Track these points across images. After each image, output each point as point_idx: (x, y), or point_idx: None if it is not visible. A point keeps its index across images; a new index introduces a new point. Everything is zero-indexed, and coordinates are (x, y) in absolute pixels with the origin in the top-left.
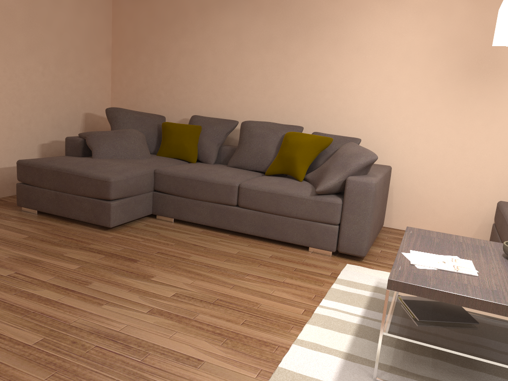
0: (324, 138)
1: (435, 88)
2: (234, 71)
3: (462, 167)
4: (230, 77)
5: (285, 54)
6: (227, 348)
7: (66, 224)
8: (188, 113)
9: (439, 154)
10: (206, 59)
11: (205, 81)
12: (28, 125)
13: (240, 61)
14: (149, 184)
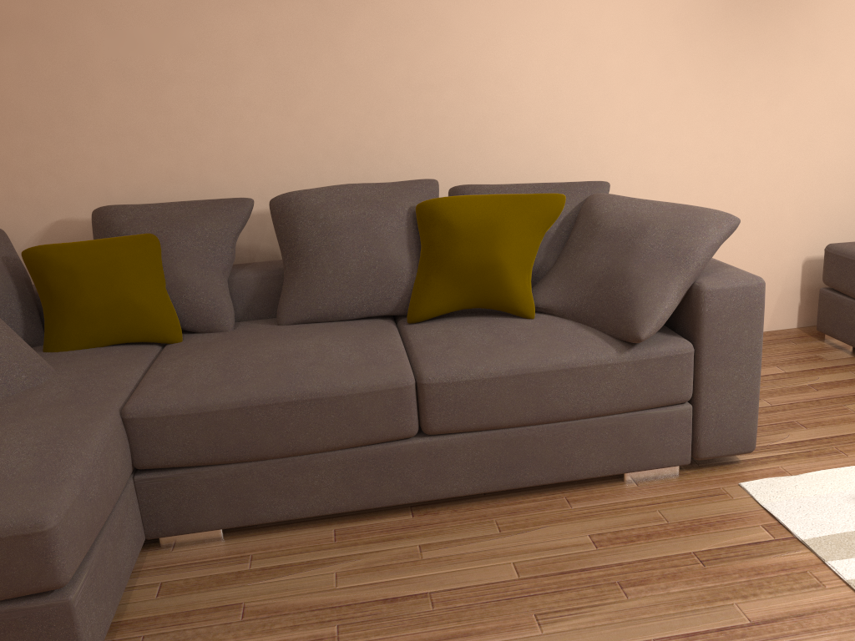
0: (544, 198)
1: (673, 42)
2: (185, 65)
3: (740, 195)
4: (178, 83)
5: (321, 3)
6: None
7: None
8: (69, 203)
9: (697, 178)
10: (86, 42)
11: (99, 105)
12: None
13: (199, 37)
14: (124, 464)
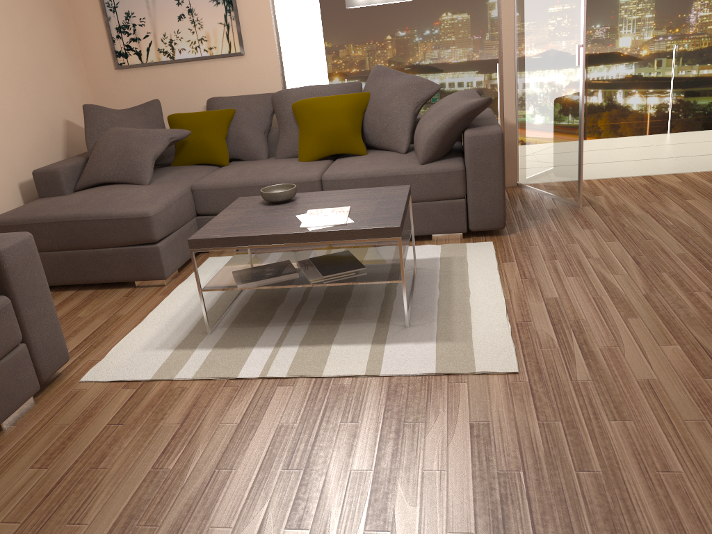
0: None
1: None
2: None
3: None
4: None
5: None
6: (425, 415)
7: None
8: None
9: None
10: None
11: None
12: None
13: None
14: None
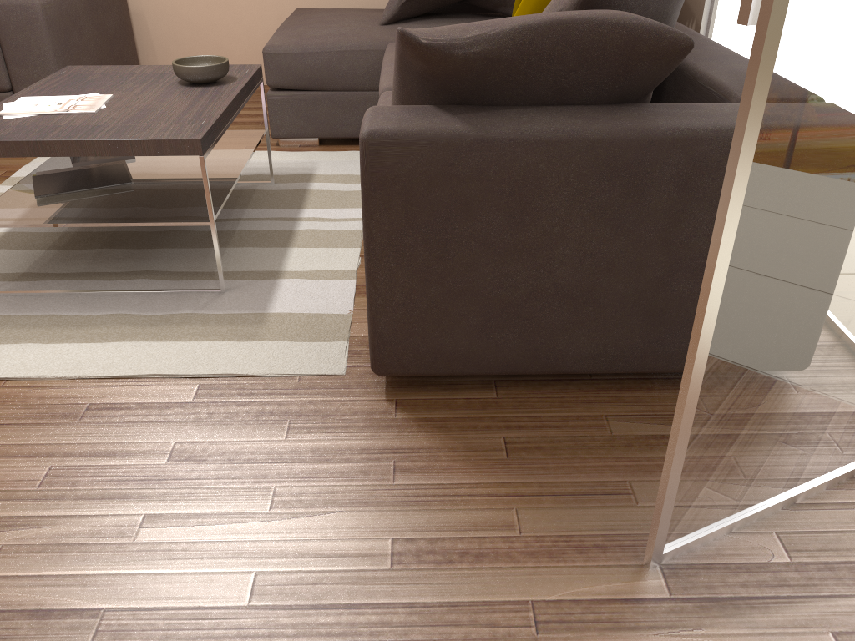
0: None
1: None
2: None
3: None
4: None
5: None
6: None
7: None
8: None
9: None
10: None
11: None
12: None
13: None
14: None
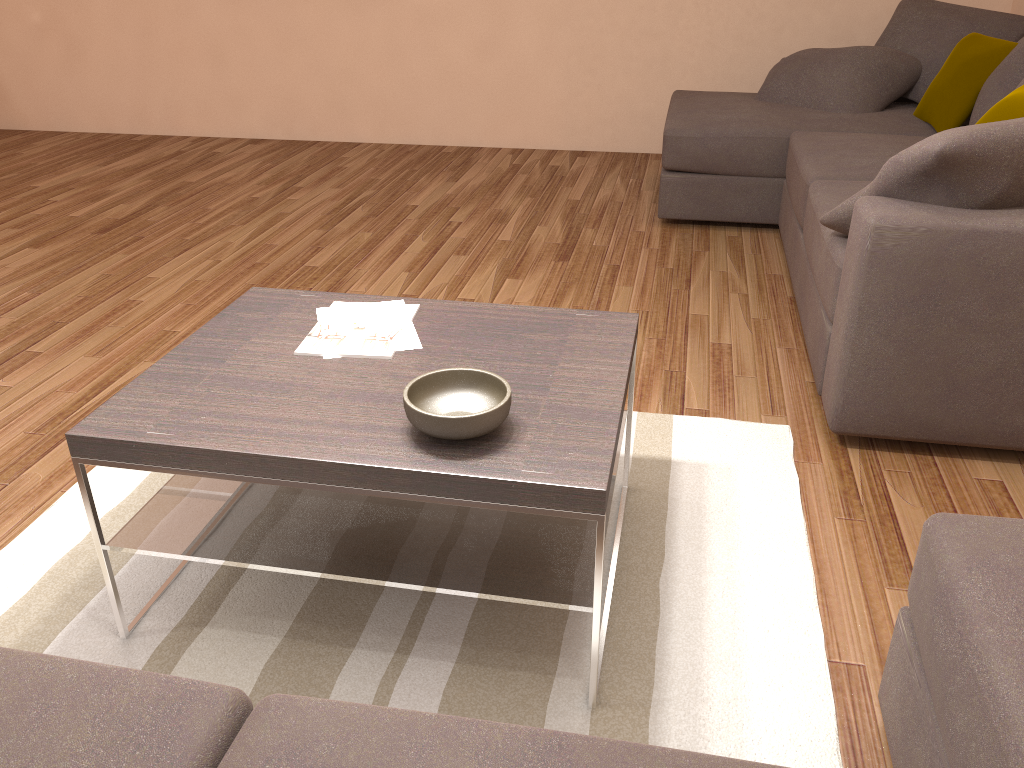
0: None
1: None
2: None
3: None
4: None
5: None
6: None
7: (651, 202)
8: None
9: None
10: None
11: None
12: (775, 34)
13: None
14: (769, 161)
